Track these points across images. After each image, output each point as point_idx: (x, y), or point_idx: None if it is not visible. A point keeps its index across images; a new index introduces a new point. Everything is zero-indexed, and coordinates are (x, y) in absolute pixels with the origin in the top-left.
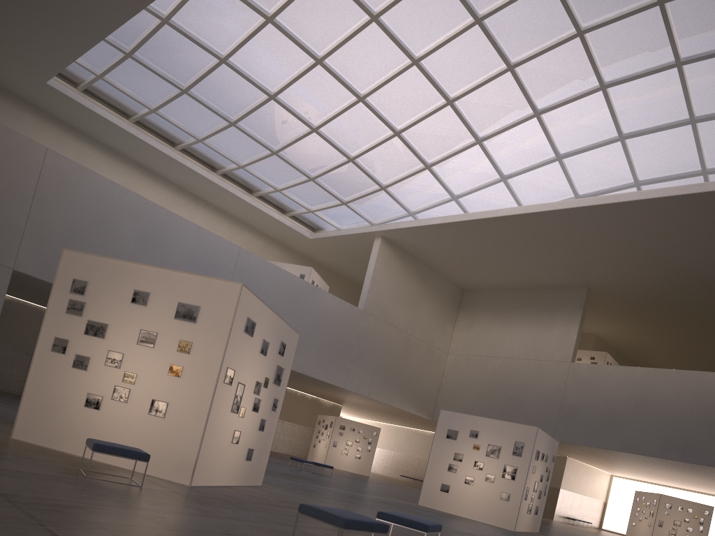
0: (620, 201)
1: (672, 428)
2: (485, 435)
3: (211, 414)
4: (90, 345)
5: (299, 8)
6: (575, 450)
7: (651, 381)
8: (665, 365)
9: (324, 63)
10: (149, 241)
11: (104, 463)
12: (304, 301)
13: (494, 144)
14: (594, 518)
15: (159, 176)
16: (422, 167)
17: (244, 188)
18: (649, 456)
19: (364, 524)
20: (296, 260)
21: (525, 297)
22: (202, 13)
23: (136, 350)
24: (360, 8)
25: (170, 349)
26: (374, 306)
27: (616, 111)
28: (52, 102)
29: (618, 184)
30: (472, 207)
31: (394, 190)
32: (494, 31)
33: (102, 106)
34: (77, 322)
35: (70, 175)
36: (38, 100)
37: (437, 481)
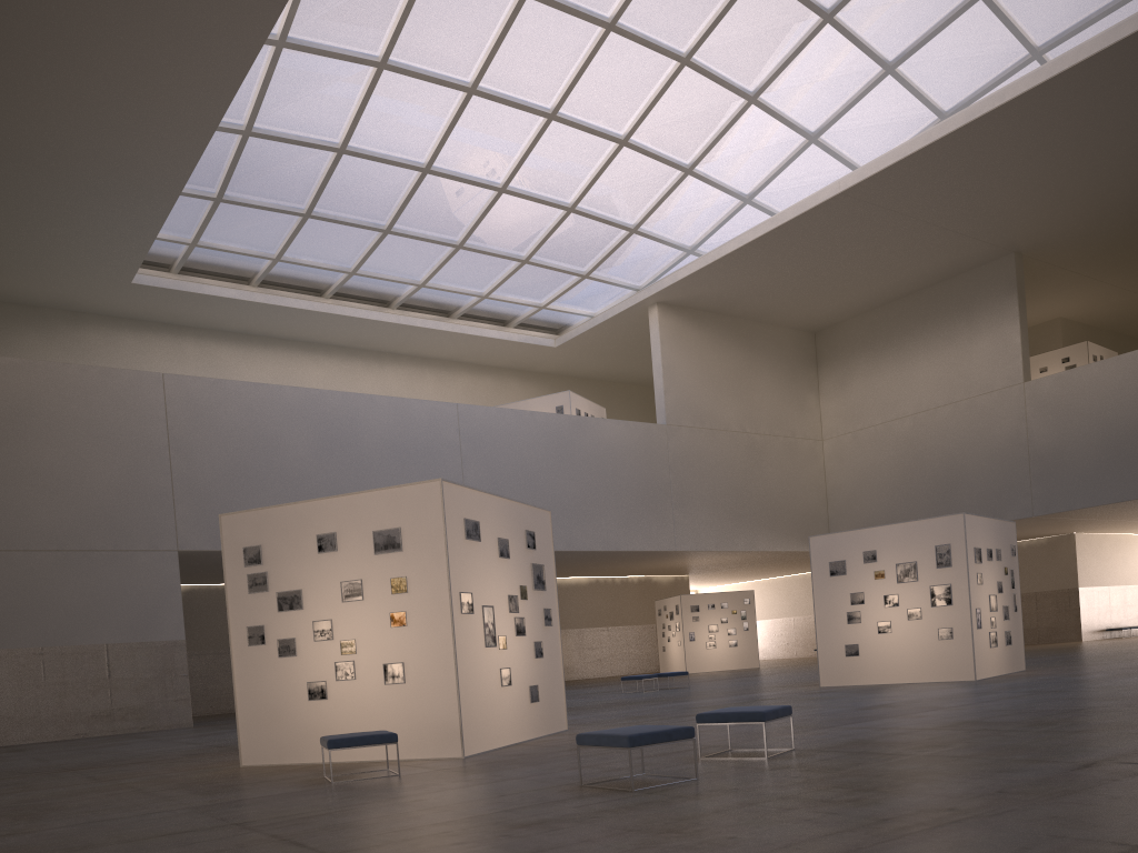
0: (1008, 99)
1: None
2: (887, 553)
3: (459, 658)
4: (290, 622)
5: (416, 28)
6: (1078, 519)
7: None
8: None
9: (479, 89)
10: (332, 444)
11: (355, 761)
12: (574, 444)
13: (777, 93)
14: None
15: (318, 345)
16: (679, 175)
17: (436, 313)
18: None
19: (657, 735)
20: (547, 386)
21: (917, 306)
22: (291, 99)
23: (344, 609)
24: None
25: (382, 594)
26: (681, 412)
27: None
28: (147, 304)
29: (1004, 68)
30: (780, 202)
31: (651, 226)
32: None
33: (211, 281)
34: (266, 600)
35: (202, 398)
36: (131, 309)
37: (838, 644)
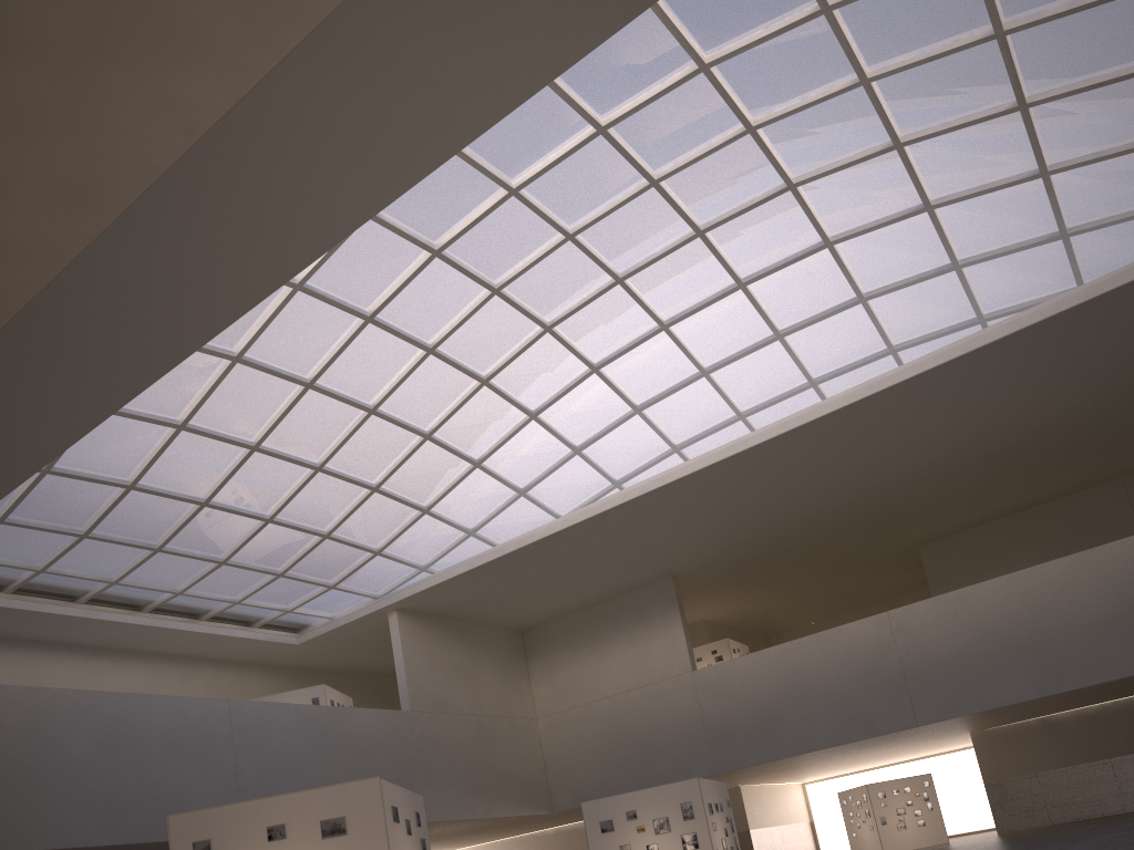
0: (668, 482)
1: (840, 703)
2: (645, 811)
3: None
4: None
5: (215, 403)
6: (745, 774)
7: (793, 657)
8: (801, 622)
9: (261, 447)
10: (112, 741)
11: None
12: (334, 731)
13: (496, 461)
14: (808, 849)
15: (63, 645)
16: (418, 513)
17: (186, 616)
18: (831, 747)
19: None
20: (285, 677)
21: (603, 612)
22: (93, 447)
23: None
24: (289, 381)
25: None
26: (422, 699)
27: (619, 386)
28: None
29: (655, 456)
30: (496, 535)
31: (392, 549)
32: (451, 354)
33: None
34: None
35: None
36: None
37: None
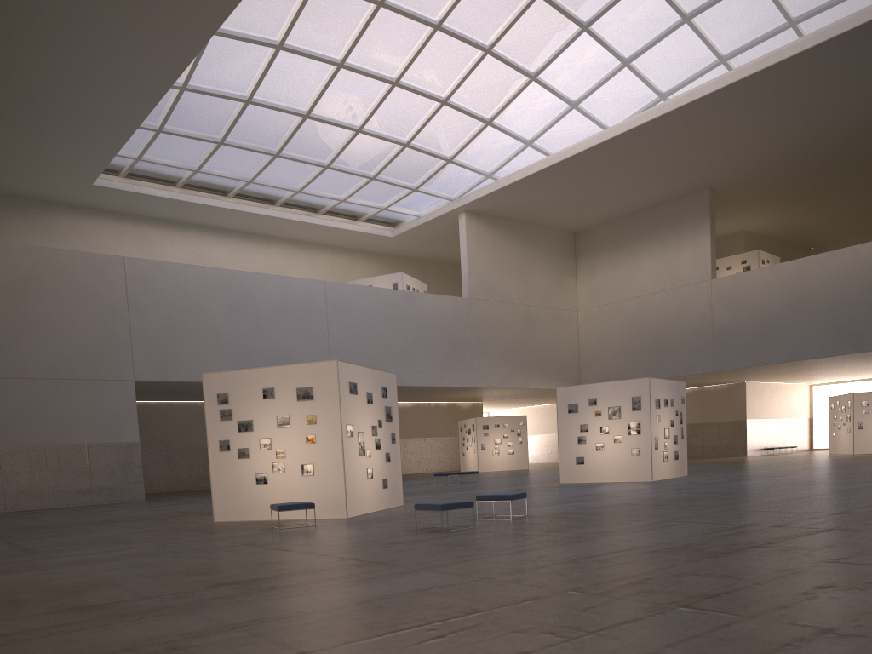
0: (698, 97)
1: (837, 319)
2: (603, 400)
3: (345, 462)
4: (245, 438)
5: (304, 24)
6: (744, 374)
7: (803, 273)
8: (843, 237)
9: (346, 64)
10: (239, 308)
11: (283, 519)
12: (405, 311)
13: (550, 75)
14: (801, 440)
15: (222, 230)
16: (482, 125)
17: (307, 210)
18: (819, 358)
19: (455, 504)
20: (385, 263)
21: (644, 221)
22: (215, 67)
23: (278, 432)
24: None
25: (301, 424)
26: (480, 289)
27: None
28: (102, 198)
29: (702, 67)
30: (551, 146)
31: (462, 158)
32: None
33: (148, 183)
34: (231, 425)
35: (150, 274)
36: (89, 201)
37: (571, 456)
